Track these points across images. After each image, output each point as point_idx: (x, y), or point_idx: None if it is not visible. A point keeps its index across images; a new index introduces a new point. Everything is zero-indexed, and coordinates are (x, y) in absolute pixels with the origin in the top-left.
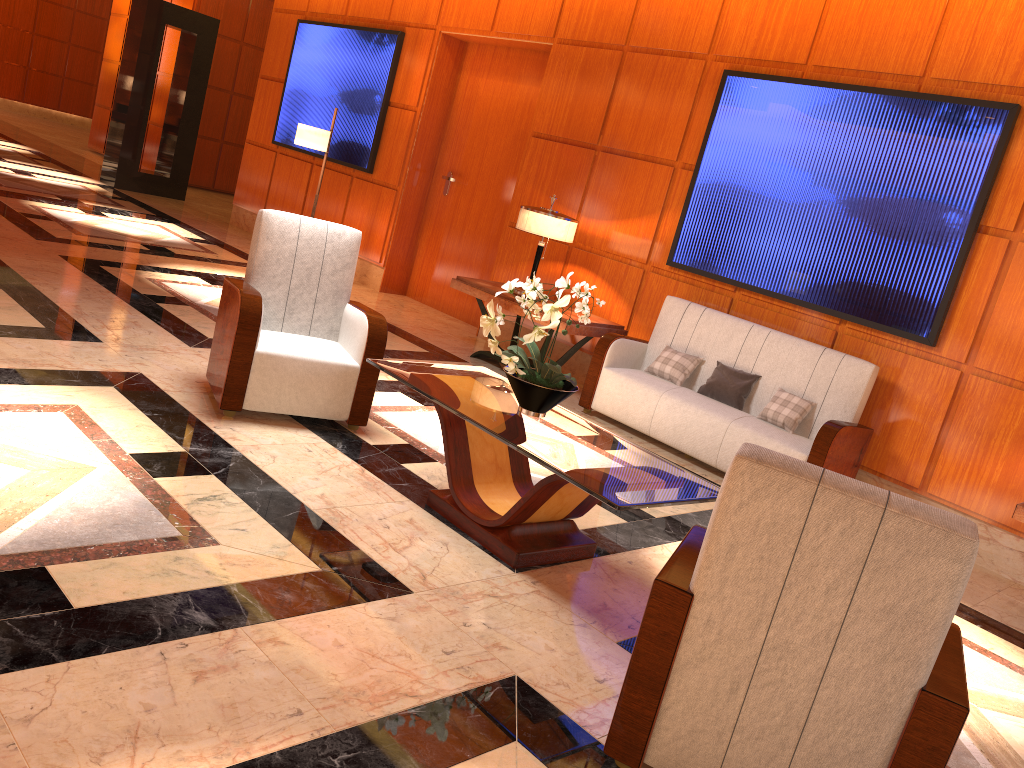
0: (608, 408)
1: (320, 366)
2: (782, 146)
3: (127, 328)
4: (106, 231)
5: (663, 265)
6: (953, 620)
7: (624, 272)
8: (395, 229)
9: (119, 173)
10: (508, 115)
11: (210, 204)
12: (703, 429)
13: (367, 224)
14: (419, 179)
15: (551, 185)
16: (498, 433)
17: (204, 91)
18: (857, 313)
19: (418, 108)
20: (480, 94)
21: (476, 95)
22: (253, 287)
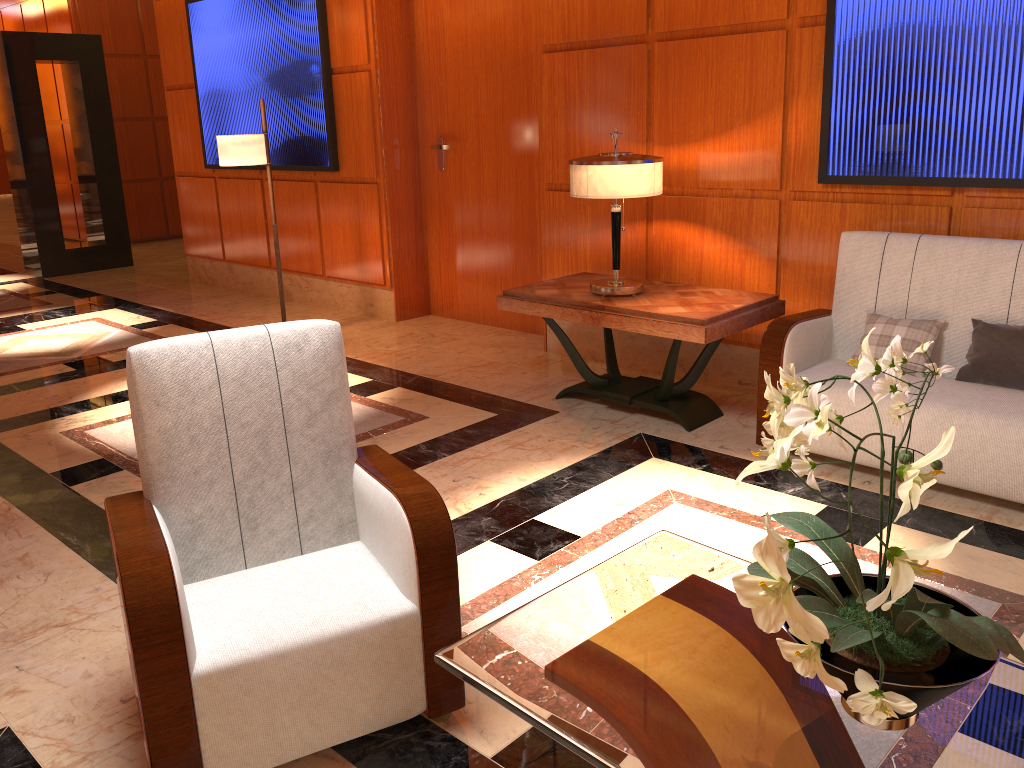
0: (812, 442)
1: (339, 644)
2: None
3: (6, 582)
4: (16, 358)
5: (811, 185)
6: None
7: (747, 211)
8: (391, 235)
9: (43, 259)
10: (495, 35)
11: (166, 259)
12: (1011, 451)
13: (353, 238)
14: (402, 159)
15: (593, 114)
16: None
17: (111, 128)
18: None
19: (371, 65)
20: (448, 19)
21: (443, 22)
22: (155, 520)
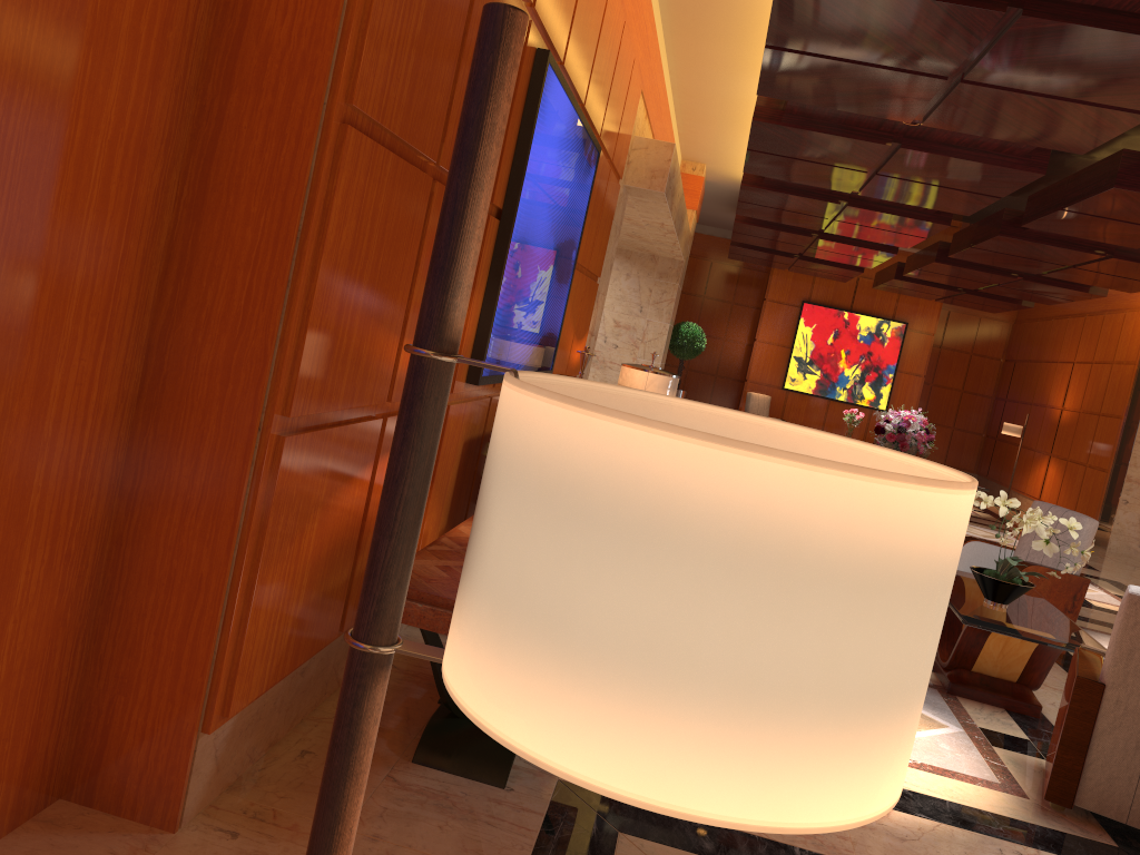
0: None
1: None
2: (549, 182)
3: None
4: None
5: (461, 386)
6: None
7: None
8: None
9: None
10: None
11: None
12: None
13: None
14: None
15: (373, 277)
16: (1060, 613)
17: None
18: (539, 367)
19: None
20: None
21: None
22: None
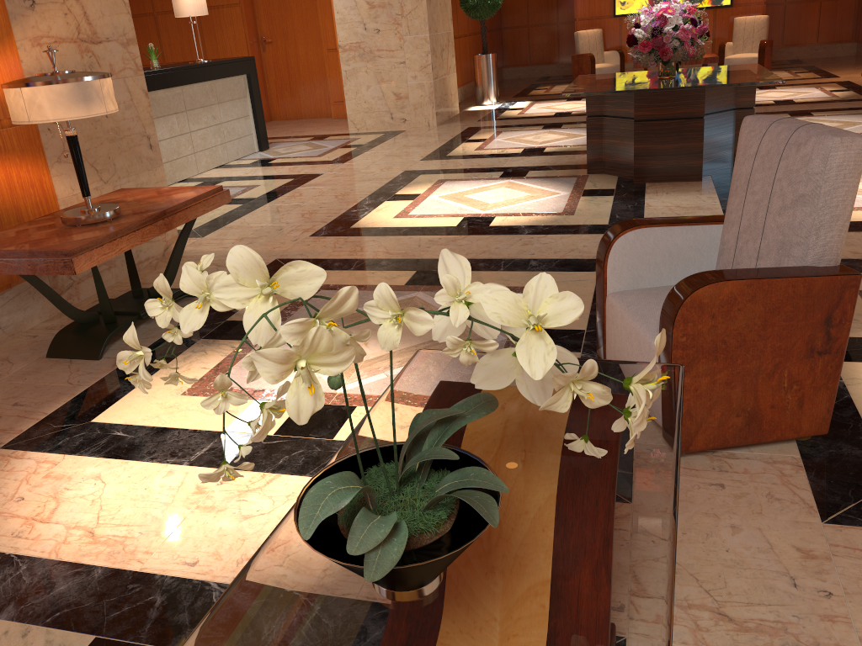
0: None
1: None
2: None
3: None
4: None
5: None
6: (154, 388)
7: None
8: None
9: None
10: None
11: None
12: None
13: None
14: None
15: None
16: (664, 518)
17: None
18: None
19: None
20: None
21: None
22: None
